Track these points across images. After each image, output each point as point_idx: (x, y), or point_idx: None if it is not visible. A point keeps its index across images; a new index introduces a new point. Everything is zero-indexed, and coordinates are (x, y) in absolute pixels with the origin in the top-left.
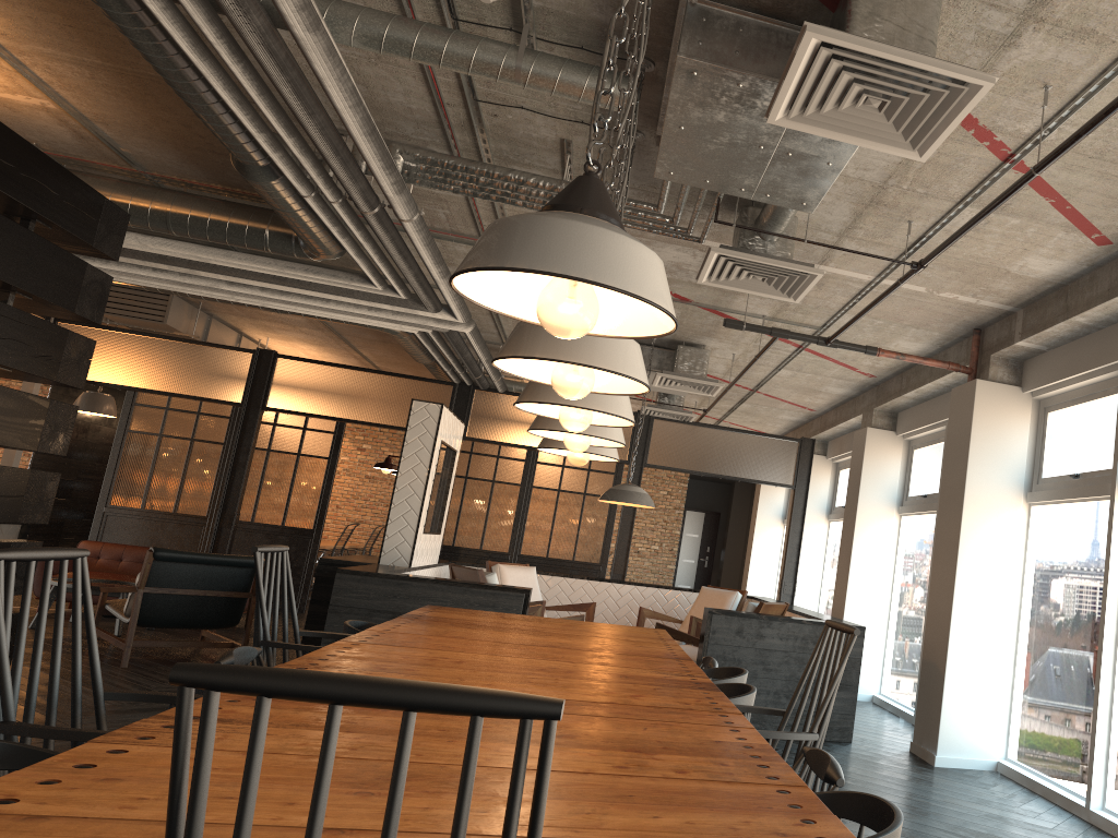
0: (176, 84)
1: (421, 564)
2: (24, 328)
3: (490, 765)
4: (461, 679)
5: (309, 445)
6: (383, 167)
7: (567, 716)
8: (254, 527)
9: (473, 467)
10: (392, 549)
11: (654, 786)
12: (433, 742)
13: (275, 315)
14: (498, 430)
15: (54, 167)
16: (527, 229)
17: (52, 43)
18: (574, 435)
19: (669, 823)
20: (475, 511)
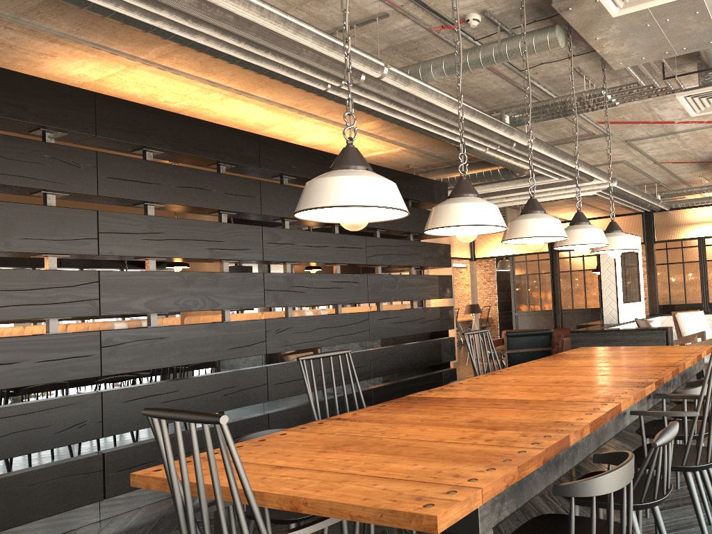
0: (405, 126)
1: (629, 320)
2: (416, 248)
3: (402, 438)
4: (494, 391)
5: (587, 264)
6: (493, 126)
7: (504, 409)
8: (574, 311)
9: (669, 257)
10: (607, 315)
11: (456, 448)
12: (403, 427)
13: (550, 203)
14: (672, 233)
15: (406, 175)
16: (303, 190)
17: (381, 125)
18: (576, 245)
19: (414, 468)
20: (677, 282)
